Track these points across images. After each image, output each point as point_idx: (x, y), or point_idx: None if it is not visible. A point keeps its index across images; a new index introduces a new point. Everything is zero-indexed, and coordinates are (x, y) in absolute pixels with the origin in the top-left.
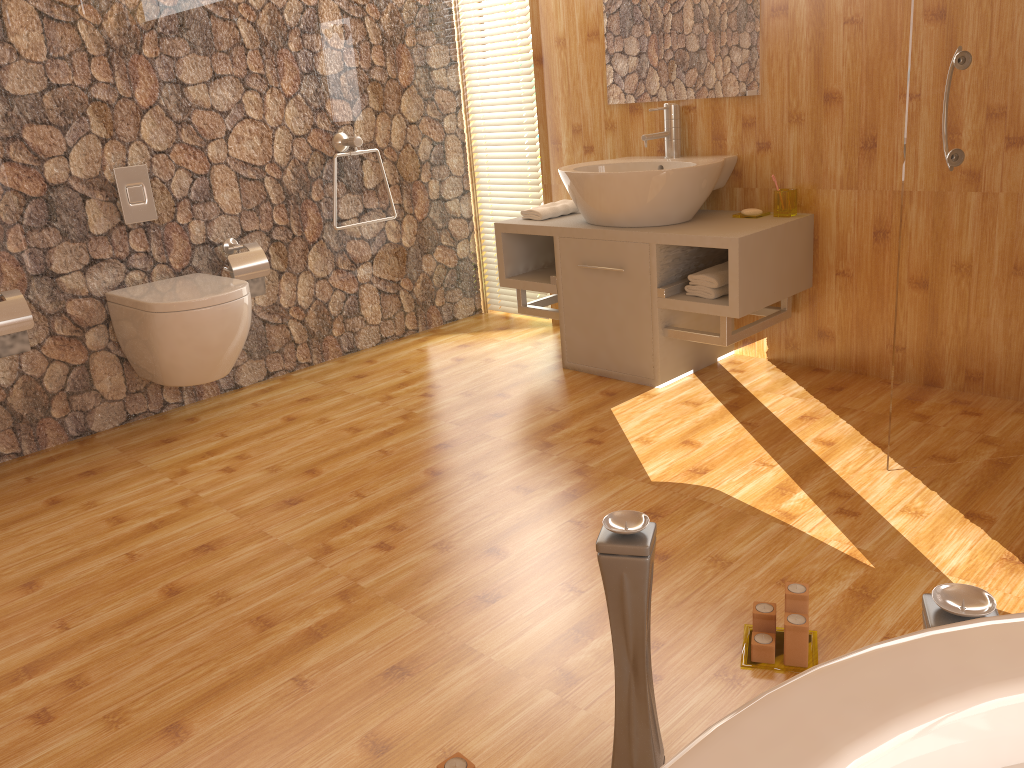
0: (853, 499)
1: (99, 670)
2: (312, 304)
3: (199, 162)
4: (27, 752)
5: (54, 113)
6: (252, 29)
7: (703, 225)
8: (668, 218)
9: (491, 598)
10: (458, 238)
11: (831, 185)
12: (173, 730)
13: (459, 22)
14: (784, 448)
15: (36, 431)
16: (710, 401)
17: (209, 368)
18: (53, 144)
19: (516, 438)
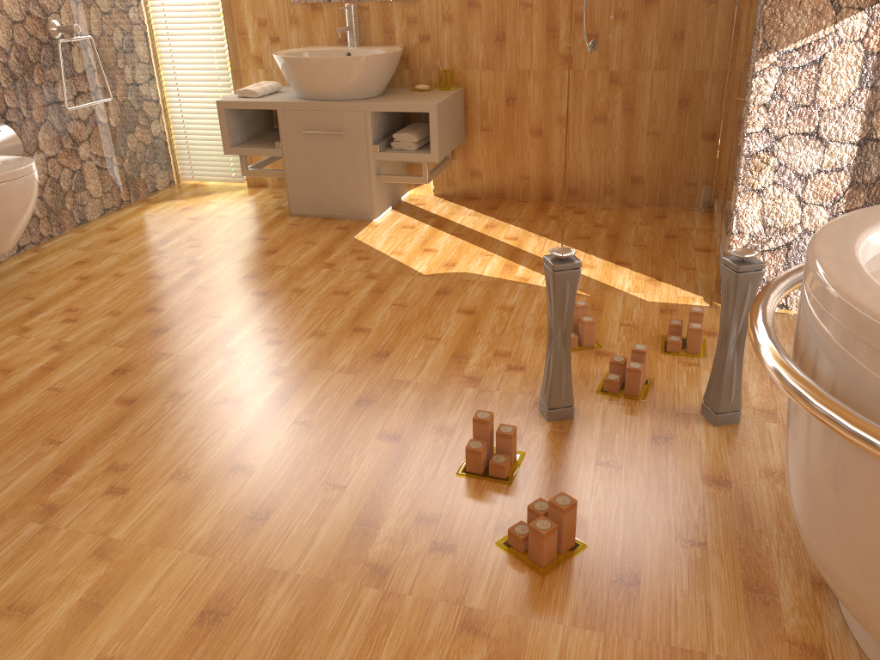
0: None
1: (128, 456)
2: (49, 181)
3: None
4: (133, 510)
5: None
6: None
7: (397, 97)
8: (371, 92)
9: (384, 354)
10: (153, 118)
11: (475, 67)
12: (238, 468)
13: None
14: (491, 245)
15: None
16: (419, 224)
17: (8, 238)
18: None
19: (302, 264)
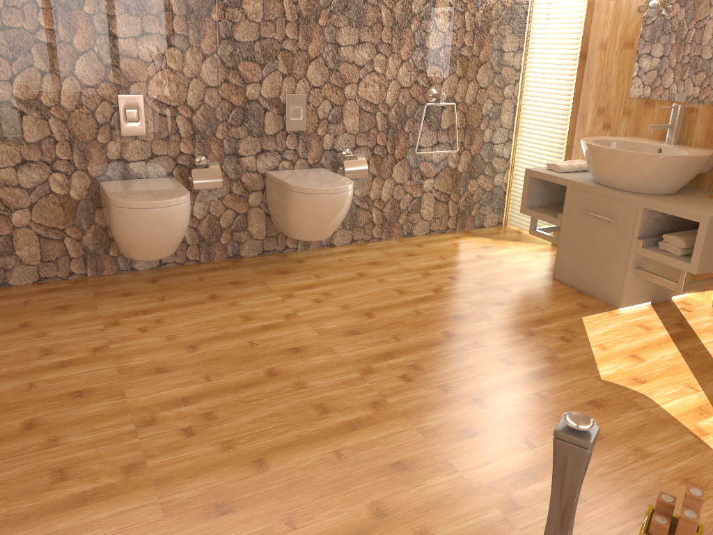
0: None
1: (223, 412)
2: (389, 200)
3: (338, 97)
4: (177, 451)
5: (259, 55)
6: (389, 13)
7: (683, 200)
8: (657, 189)
9: (470, 433)
10: (497, 171)
11: None
12: (259, 463)
13: (531, 21)
14: (710, 379)
15: (210, 249)
16: (659, 329)
17: (318, 232)
18: (254, 75)
19: (509, 323)
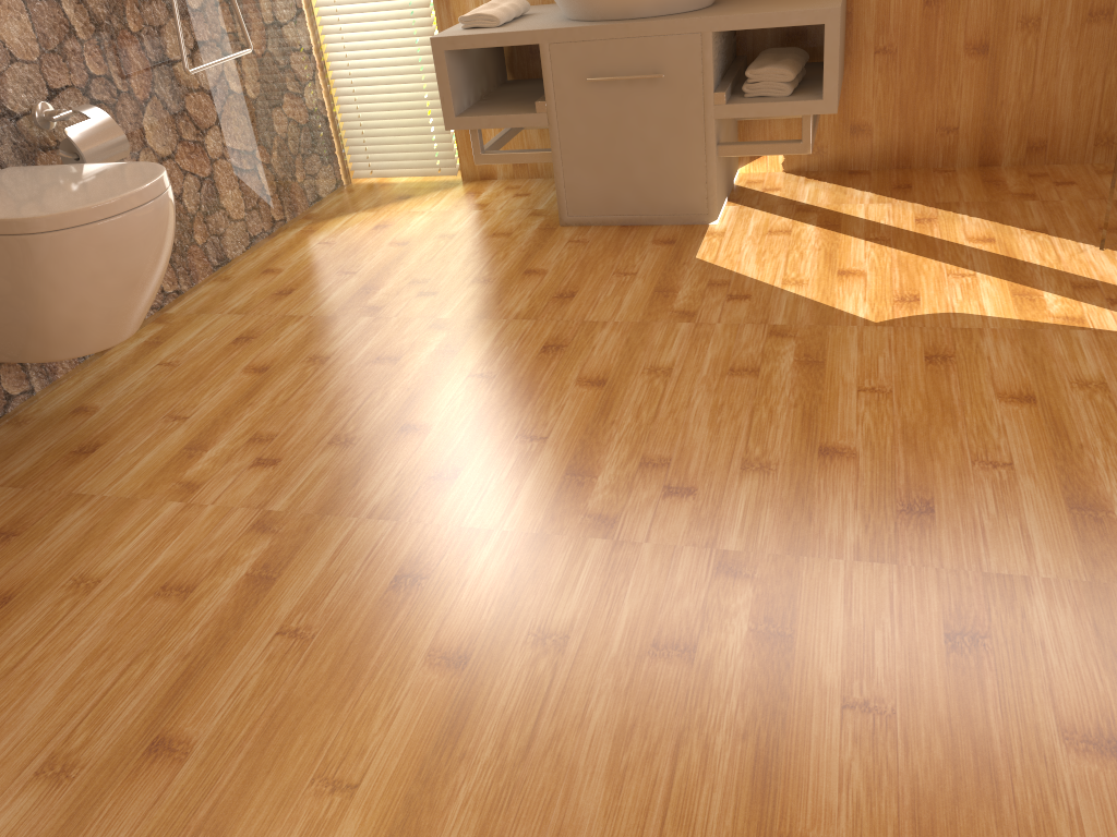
0: (1104, 287)
1: (520, 826)
2: None
3: None
4: None
5: None
6: None
7: (749, 3)
8: None
9: (921, 507)
10: (307, 80)
11: None
12: None
13: None
14: (954, 255)
15: None
16: (796, 226)
17: (132, 315)
18: None
19: (635, 316)
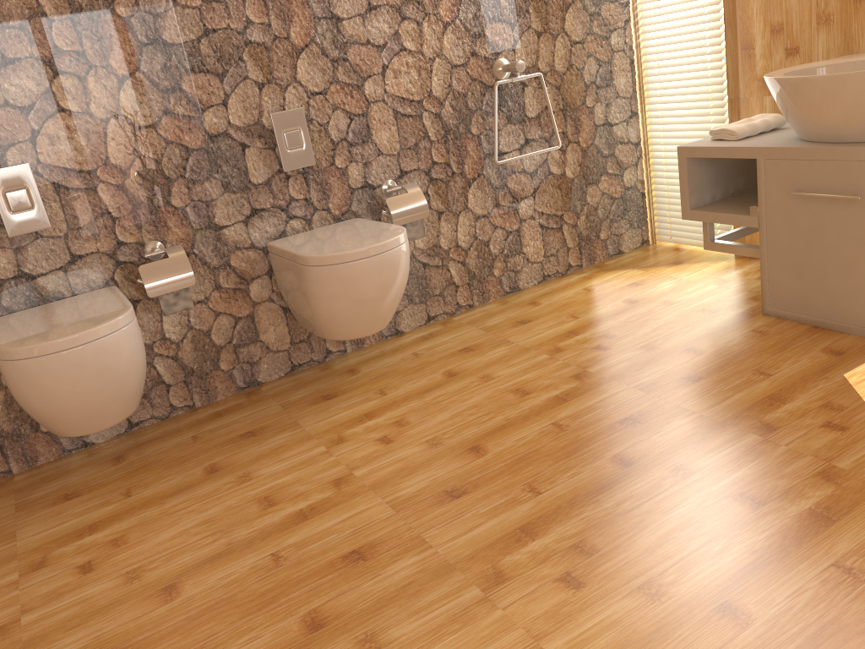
0: None
1: None
2: (472, 244)
3: (356, 101)
4: None
5: (210, 60)
6: None
7: None
8: None
9: None
10: (625, 165)
11: None
12: None
13: None
14: None
15: (205, 384)
16: None
17: (367, 322)
18: (210, 92)
19: (723, 415)
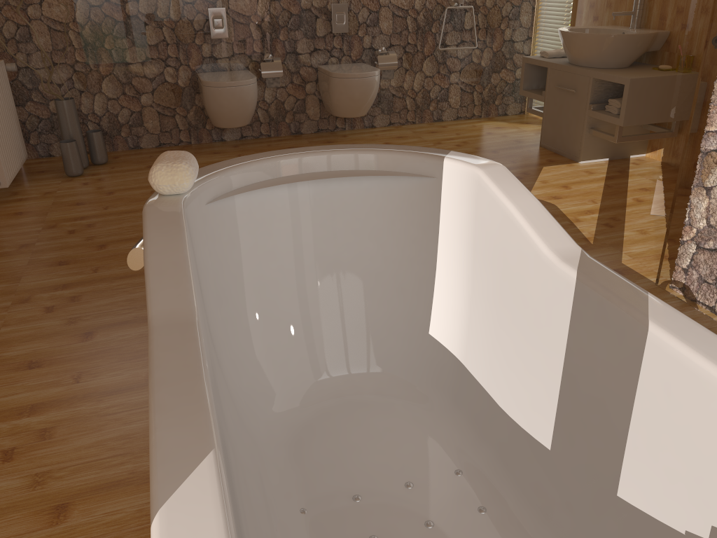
0: (619, 222)
1: None
2: (420, 90)
3: (374, 4)
4: None
5: None
6: None
7: (626, 71)
8: (608, 64)
9: None
10: (517, 66)
11: None
12: None
13: None
14: (612, 198)
15: (277, 126)
16: (600, 173)
17: (353, 110)
18: None
19: None
